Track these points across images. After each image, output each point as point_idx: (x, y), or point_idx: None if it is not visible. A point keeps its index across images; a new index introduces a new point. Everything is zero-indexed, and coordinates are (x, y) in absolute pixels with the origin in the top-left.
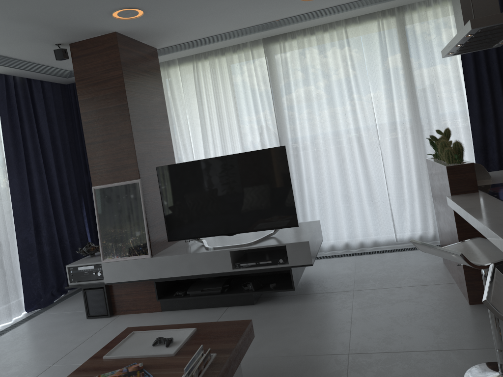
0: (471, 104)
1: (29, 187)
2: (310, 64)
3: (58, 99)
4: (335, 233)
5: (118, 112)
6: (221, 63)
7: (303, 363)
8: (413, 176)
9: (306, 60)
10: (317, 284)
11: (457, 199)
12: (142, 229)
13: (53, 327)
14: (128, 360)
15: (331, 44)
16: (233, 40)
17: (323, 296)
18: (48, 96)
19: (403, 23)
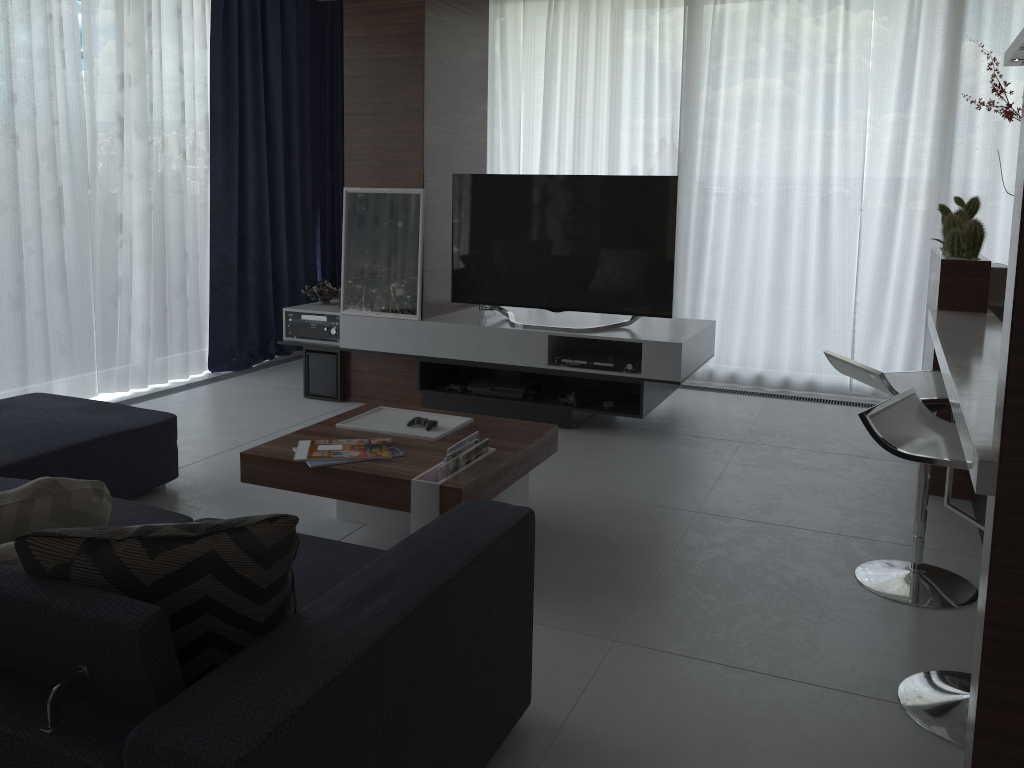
0: None
1: (239, 171)
2: (766, 35)
3: (303, 26)
4: (743, 353)
5: (405, 68)
6: (601, 7)
7: (624, 510)
8: (910, 280)
9: (760, 27)
10: (684, 423)
11: (941, 315)
12: (413, 272)
13: (251, 398)
14: (371, 434)
15: (813, 4)
16: None
17: (689, 439)
18: (289, 18)
19: None
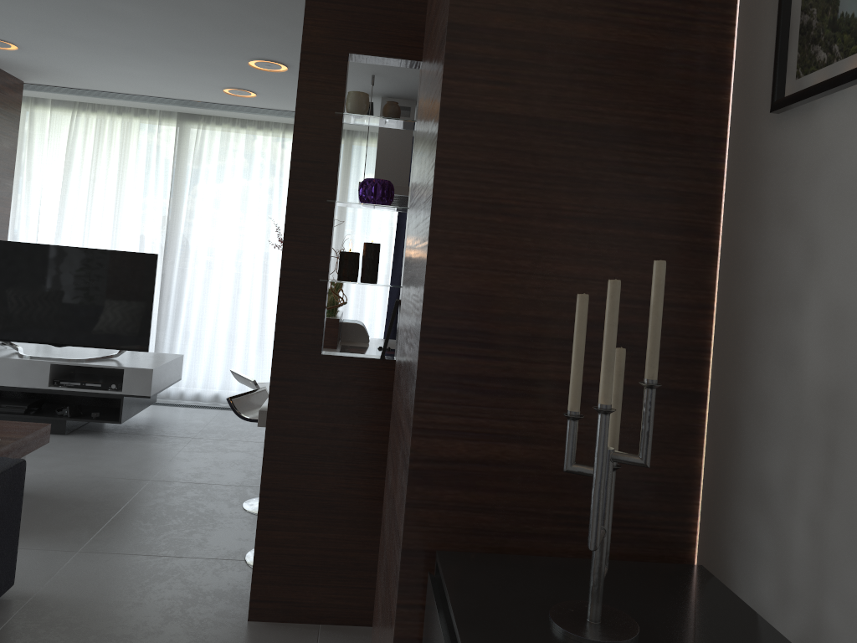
0: (396, 262)
1: None
2: (231, 162)
3: None
4: (206, 379)
5: None
6: (114, 125)
7: (98, 482)
8: None
9: (227, 156)
10: (154, 428)
11: None
12: None
13: None
14: None
15: (262, 147)
16: (136, 103)
17: (156, 438)
18: None
19: (349, 149)
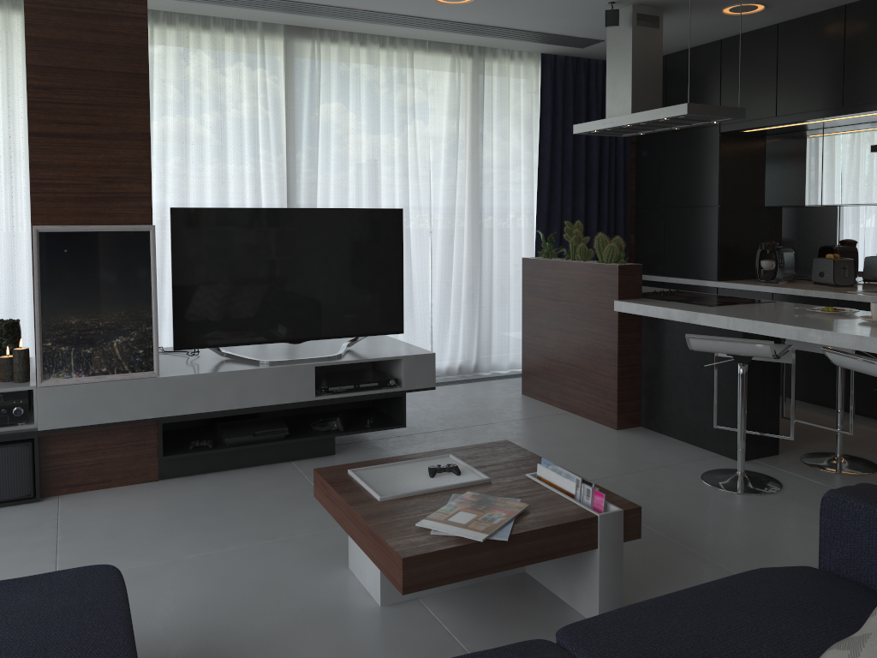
0: (540, 198)
1: None
2: (353, 89)
3: None
4: None
5: (123, 86)
6: (201, 43)
7: None
8: (463, 283)
9: (349, 82)
10: None
11: (638, 302)
12: (146, 322)
13: None
14: (429, 495)
15: (388, 69)
16: (254, 12)
17: (428, 436)
18: None
19: (483, 71)
